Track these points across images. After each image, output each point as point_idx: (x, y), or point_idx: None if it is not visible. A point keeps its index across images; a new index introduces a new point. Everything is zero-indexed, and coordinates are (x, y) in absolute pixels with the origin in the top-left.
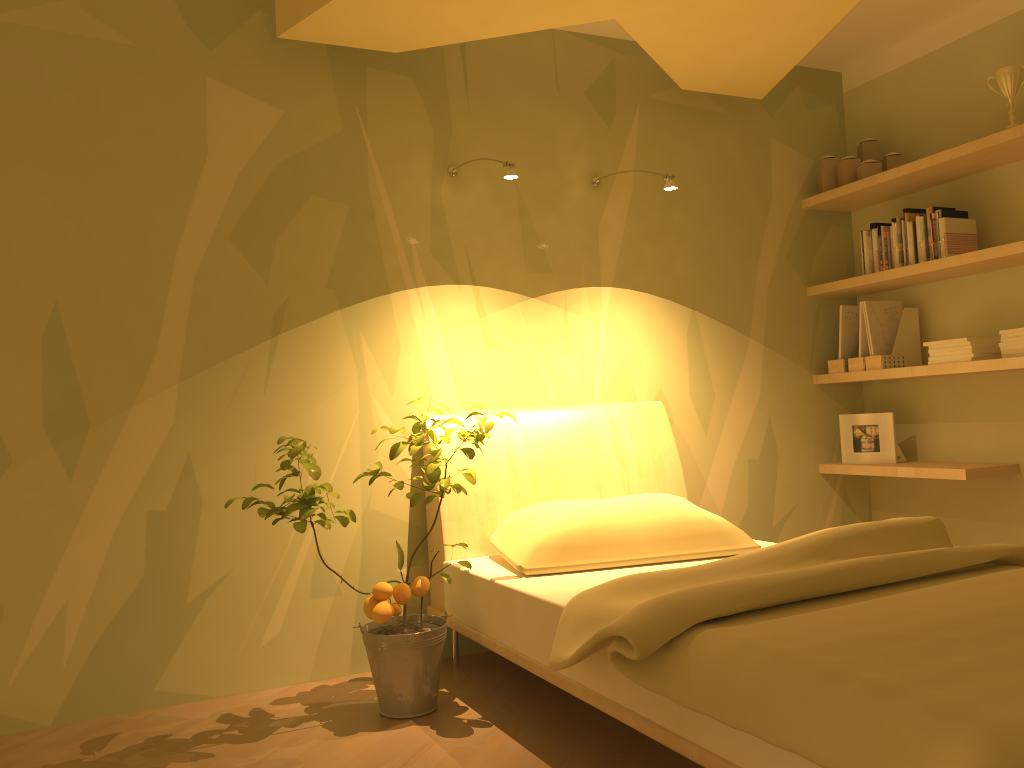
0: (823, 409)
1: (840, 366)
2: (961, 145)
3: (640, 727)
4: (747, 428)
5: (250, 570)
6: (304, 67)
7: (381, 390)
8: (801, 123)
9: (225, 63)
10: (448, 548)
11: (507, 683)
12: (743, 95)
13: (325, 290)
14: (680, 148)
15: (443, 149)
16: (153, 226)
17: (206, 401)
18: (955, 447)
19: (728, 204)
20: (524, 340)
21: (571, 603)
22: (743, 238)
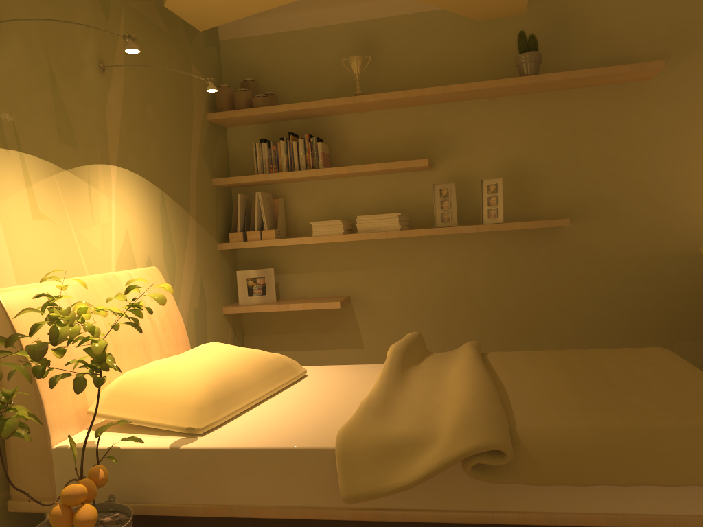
0: (223, 267)
1: (240, 237)
2: (338, 98)
3: (440, 518)
4: (192, 284)
5: None
6: None
7: None
8: (204, 56)
9: None
10: (53, 431)
11: None
12: (194, 24)
13: None
14: (148, 54)
15: None
16: None
17: None
18: (307, 288)
19: (175, 108)
20: (62, 211)
21: (345, 442)
22: (183, 136)
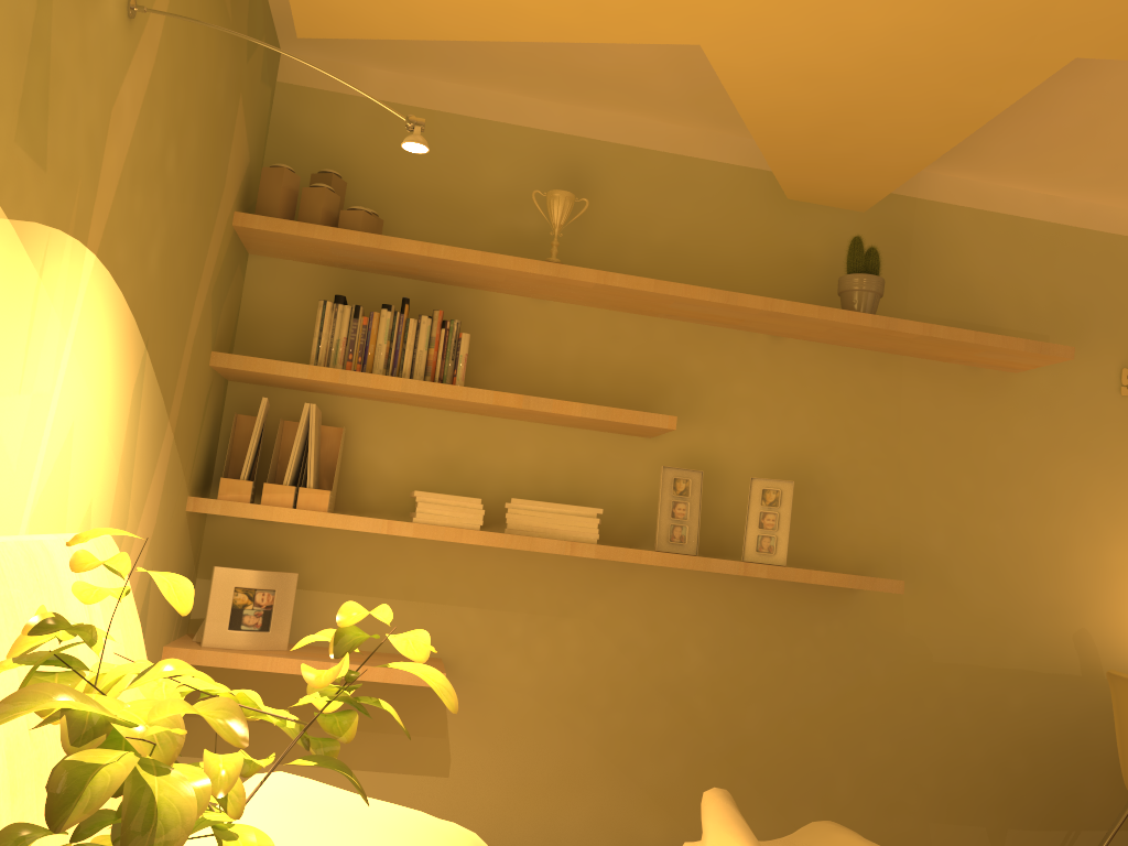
0: (183, 553)
1: (245, 491)
2: (528, 259)
3: None
4: (136, 587)
5: None
6: None
7: None
8: (256, 95)
9: None
10: None
11: None
12: (300, 17)
13: None
14: (198, 35)
15: None
16: None
17: None
18: None
19: (203, 174)
20: None
21: None
22: (198, 241)
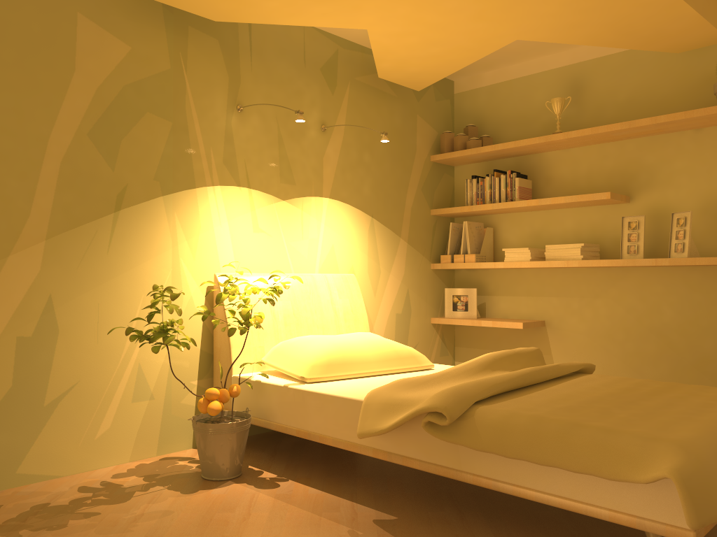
0: (435, 284)
1: (448, 259)
2: (533, 138)
3: (424, 467)
4: (396, 294)
5: (91, 382)
6: (147, 18)
7: (187, 255)
8: (433, 108)
9: (91, 4)
10: (235, 366)
11: (276, 455)
12: (410, 87)
13: (153, 181)
14: (370, 114)
15: (234, 92)
16: (31, 119)
17: (65, 255)
18: (509, 310)
19: (393, 153)
20: (277, 228)
21: (369, 396)
22: (400, 175)
